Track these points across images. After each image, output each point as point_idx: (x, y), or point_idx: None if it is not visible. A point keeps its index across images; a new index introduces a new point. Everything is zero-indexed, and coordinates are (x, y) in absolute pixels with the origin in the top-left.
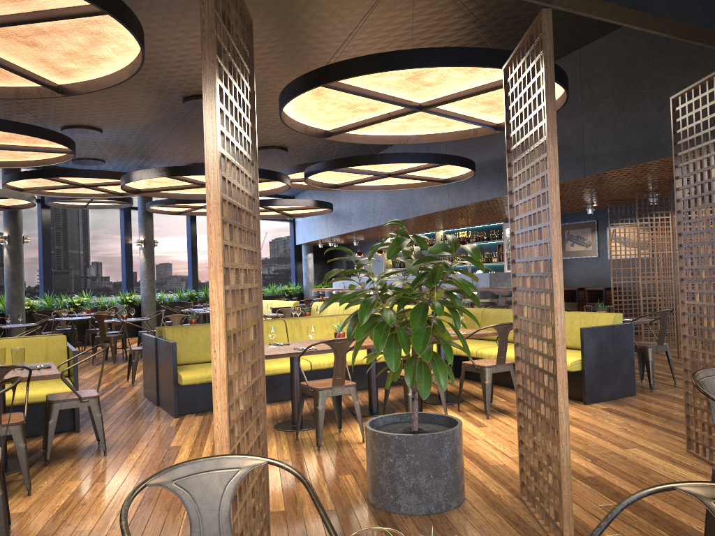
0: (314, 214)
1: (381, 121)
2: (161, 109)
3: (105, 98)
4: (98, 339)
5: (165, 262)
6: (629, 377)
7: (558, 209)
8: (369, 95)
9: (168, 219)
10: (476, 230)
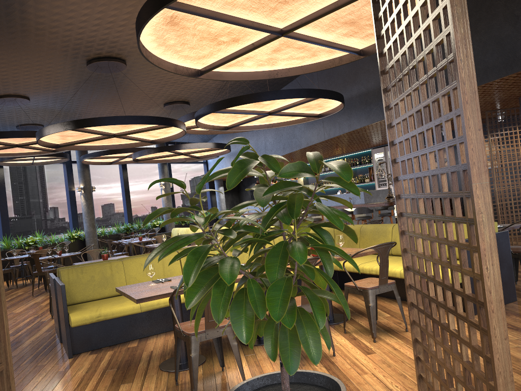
0: (217, 155)
1: (246, 52)
2: (71, 74)
3: (18, 67)
4: (36, 274)
5: (108, 203)
6: (509, 283)
7: (473, 85)
8: (224, 19)
9: (108, 169)
10: (350, 157)
